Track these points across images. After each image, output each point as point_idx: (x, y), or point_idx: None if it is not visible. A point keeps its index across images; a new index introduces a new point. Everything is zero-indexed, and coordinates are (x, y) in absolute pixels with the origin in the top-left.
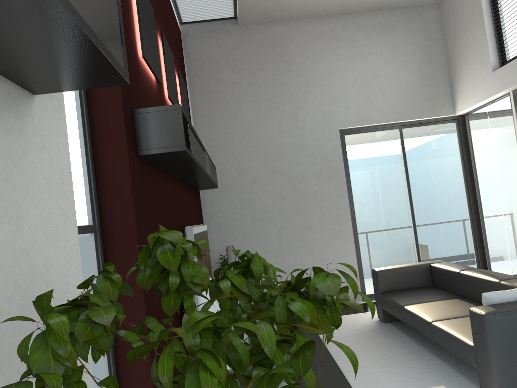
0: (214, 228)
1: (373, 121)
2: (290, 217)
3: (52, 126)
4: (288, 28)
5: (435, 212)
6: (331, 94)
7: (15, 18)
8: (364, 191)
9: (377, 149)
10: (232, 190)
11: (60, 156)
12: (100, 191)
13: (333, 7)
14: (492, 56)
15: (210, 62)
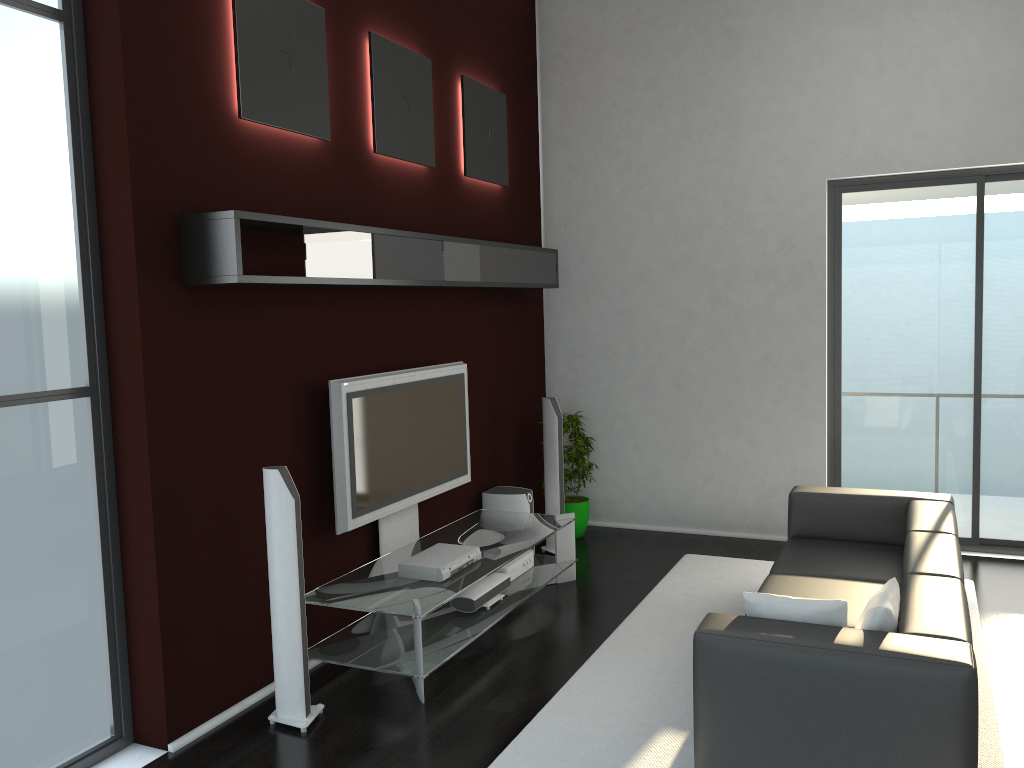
0: (562, 357)
1: (910, 165)
2: (700, 354)
3: None
4: None
5: None
6: (819, 103)
7: None
8: (868, 318)
9: (914, 227)
10: (599, 291)
11: None
12: (110, 339)
13: None
14: None
15: (581, 40)
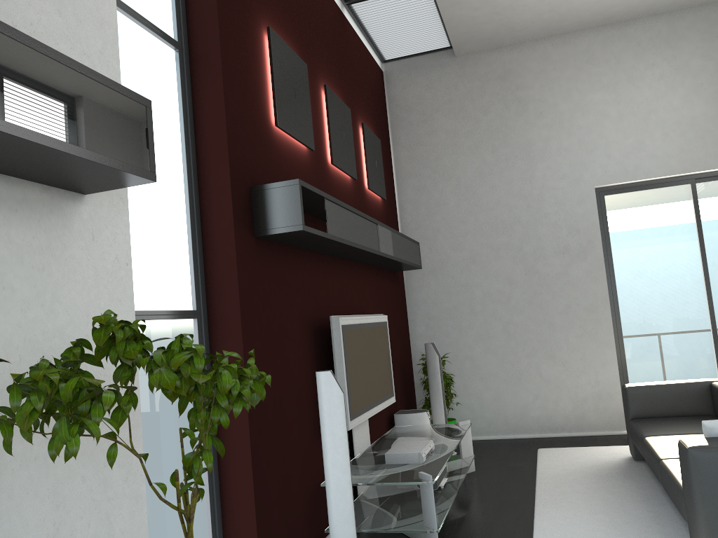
0: (421, 320)
1: (648, 174)
2: (521, 308)
3: (108, 220)
4: (522, 53)
5: None
6: (584, 139)
7: (15, 153)
8: (633, 275)
9: (654, 214)
10: (444, 272)
11: (116, 246)
12: (208, 275)
13: (586, 19)
14: None
15: (418, 108)
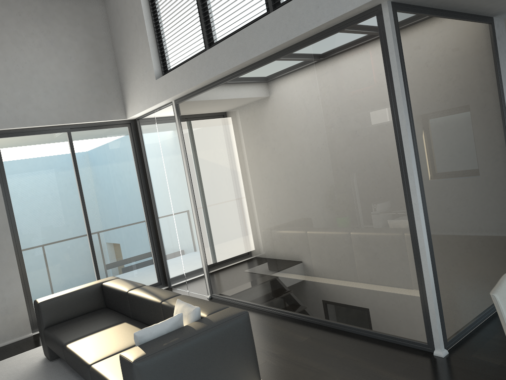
0: None
1: (35, 122)
2: None
3: None
4: None
5: (113, 220)
6: None
7: None
8: (28, 204)
9: (42, 154)
10: None
11: None
12: None
13: None
14: (155, 64)
15: None
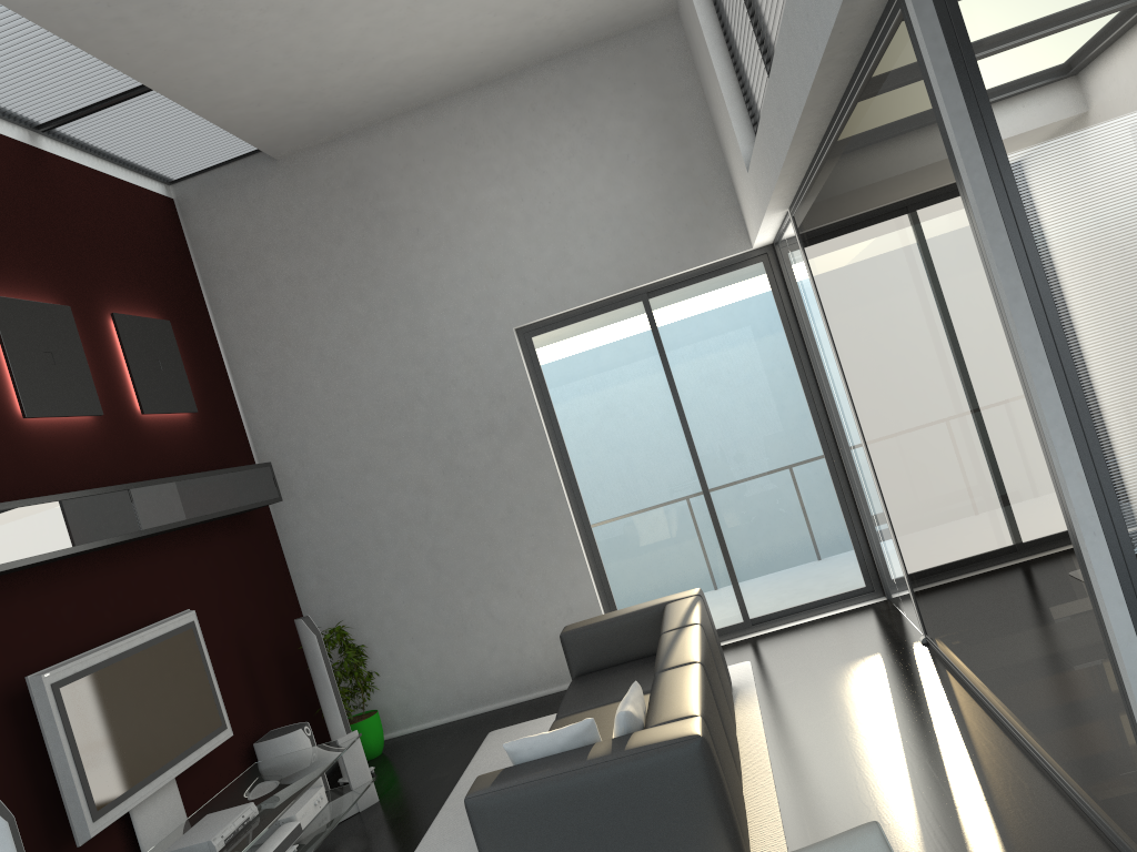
0: (310, 571)
1: (581, 298)
2: (448, 525)
3: None
4: (374, 142)
5: (750, 461)
6: (485, 261)
7: None
8: (591, 445)
9: (603, 352)
10: (329, 492)
11: None
12: None
13: (446, 84)
14: (742, 138)
15: (239, 248)
